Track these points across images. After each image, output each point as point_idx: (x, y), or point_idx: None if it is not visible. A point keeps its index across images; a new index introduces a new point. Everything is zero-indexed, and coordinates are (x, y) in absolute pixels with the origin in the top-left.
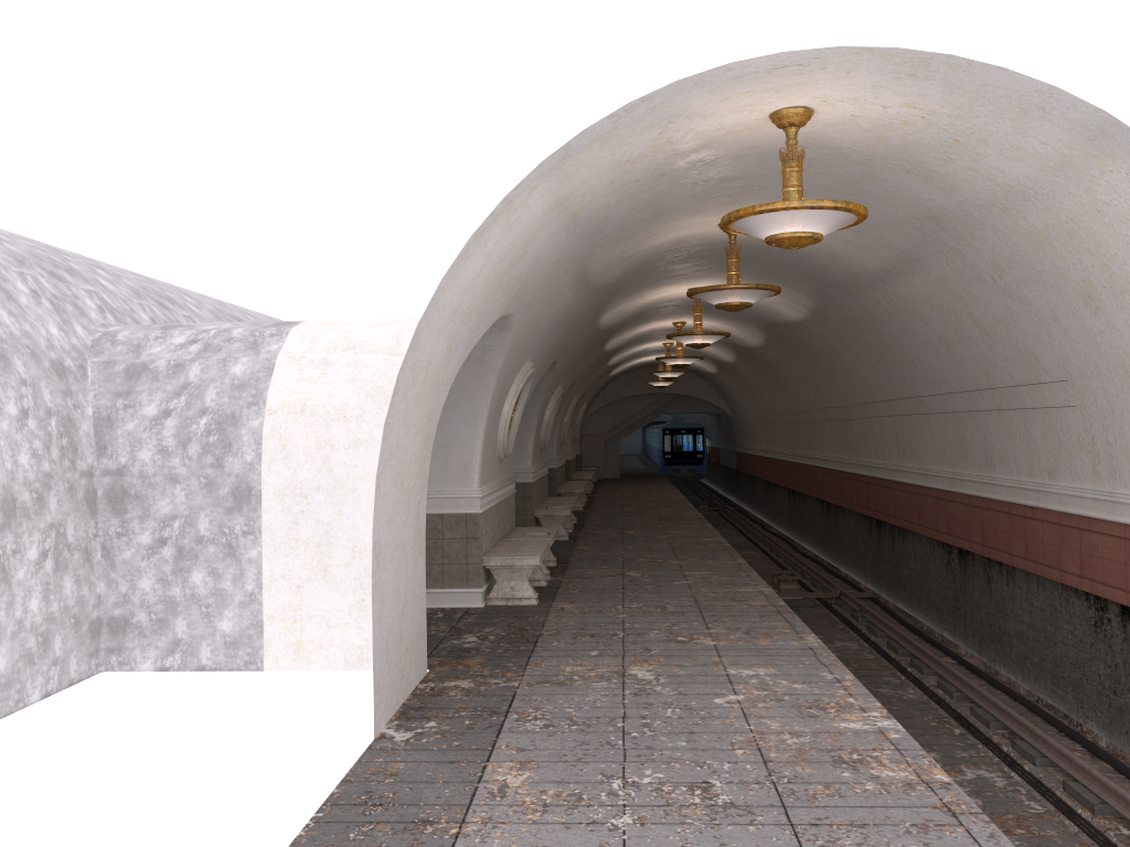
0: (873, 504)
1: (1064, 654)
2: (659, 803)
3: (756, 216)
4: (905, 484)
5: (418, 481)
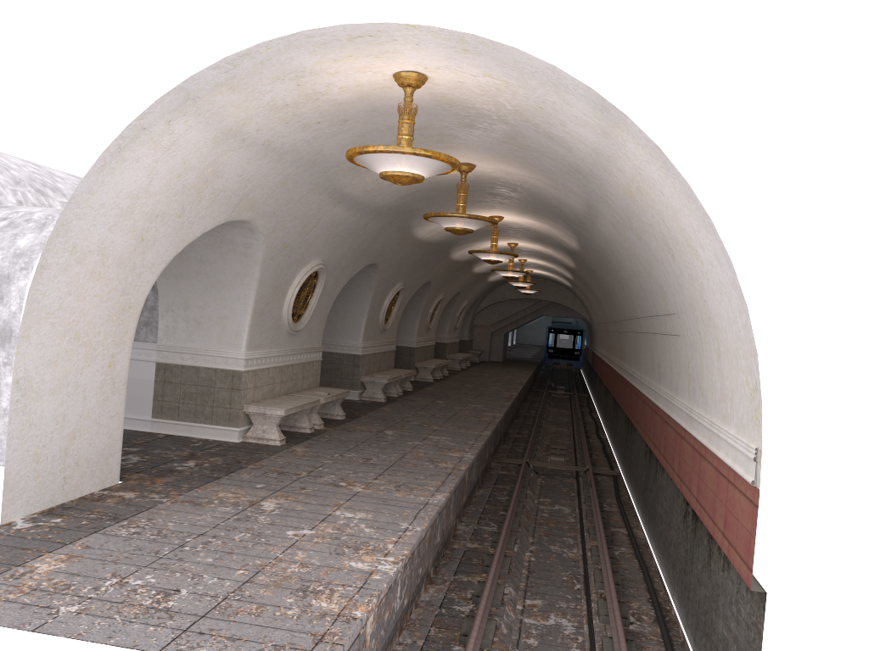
0: (625, 401)
1: (672, 537)
2: (117, 600)
3: (362, 156)
4: (635, 388)
5: (112, 338)
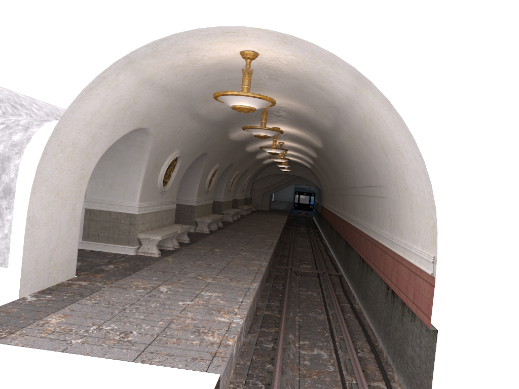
0: (346, 234)
1: (378, 307)
2: (100, 337)
3: (223, 96)
4: (353, 226)
5: (75, 194)
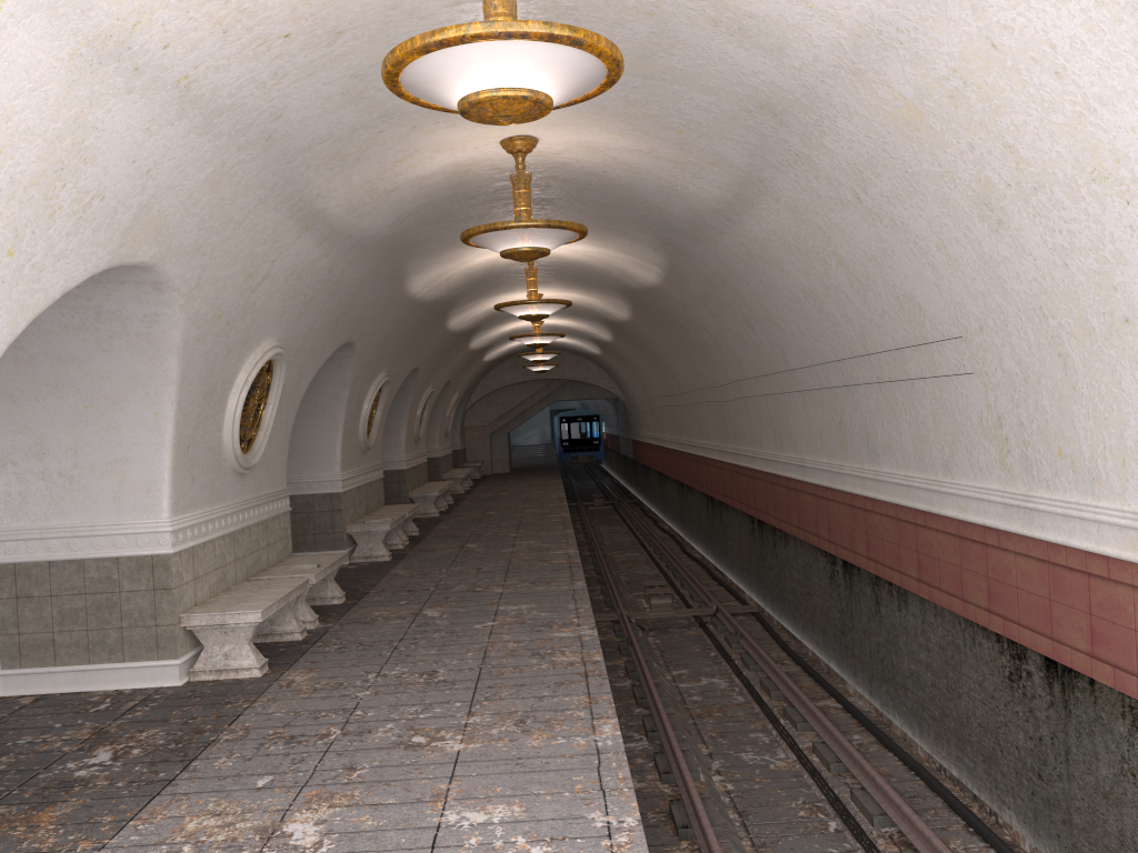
0: (753, 501)
1: (971, 711)
2: None
3: (425, 60)
4: (783, 478)
5: None
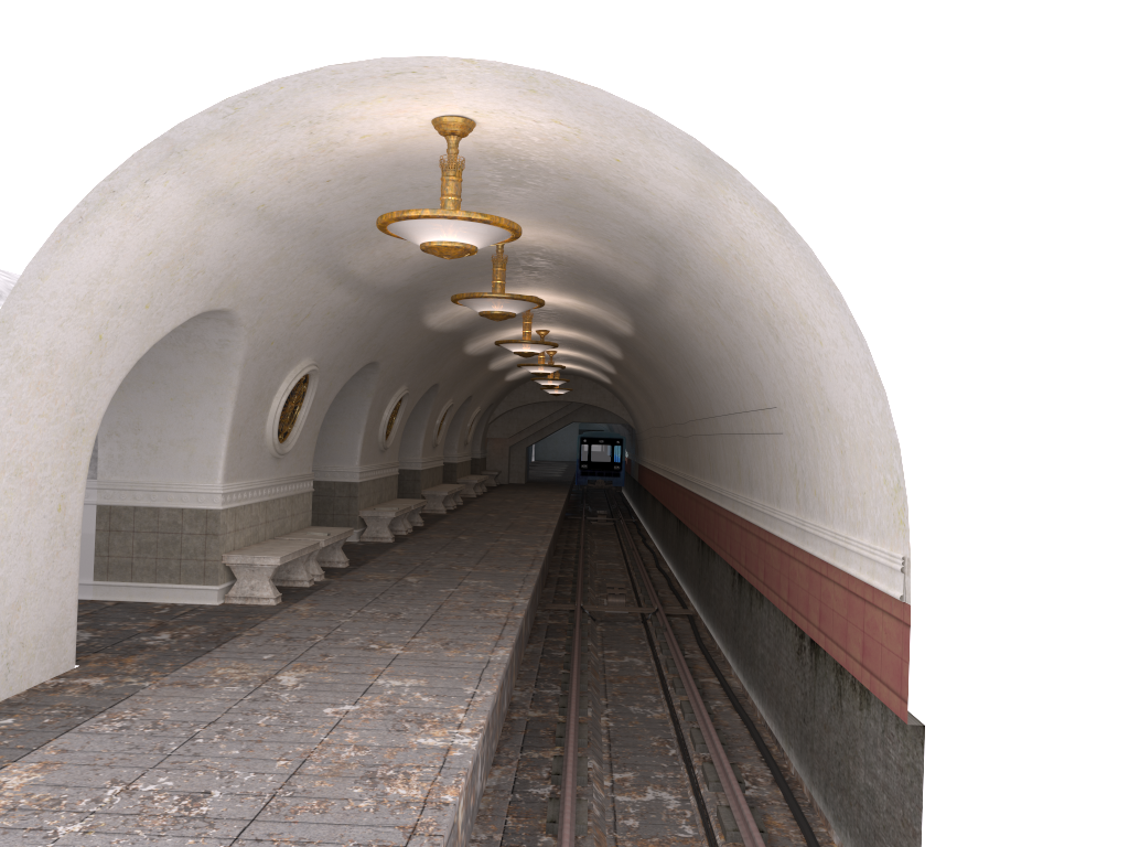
0: (698, 522)
1: (782, 680)
2: (131, 812)
3: (400, 223)
4: (713, 504)
5: (62, 472)
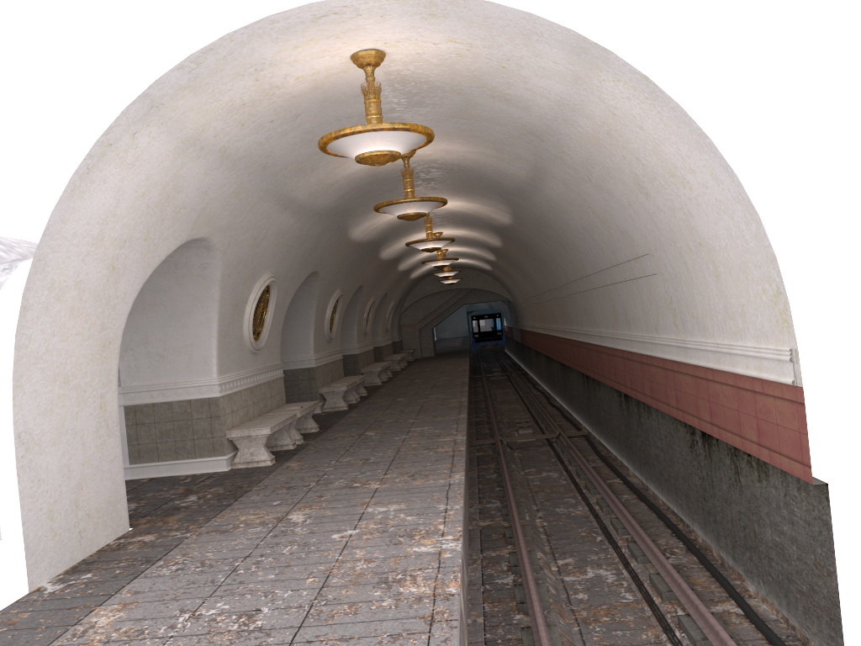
0: (581, 362)
1: (679, 471)
2: (201, 632)
3: (337, 141)
4: (593, 345)
5: (99, 378)
